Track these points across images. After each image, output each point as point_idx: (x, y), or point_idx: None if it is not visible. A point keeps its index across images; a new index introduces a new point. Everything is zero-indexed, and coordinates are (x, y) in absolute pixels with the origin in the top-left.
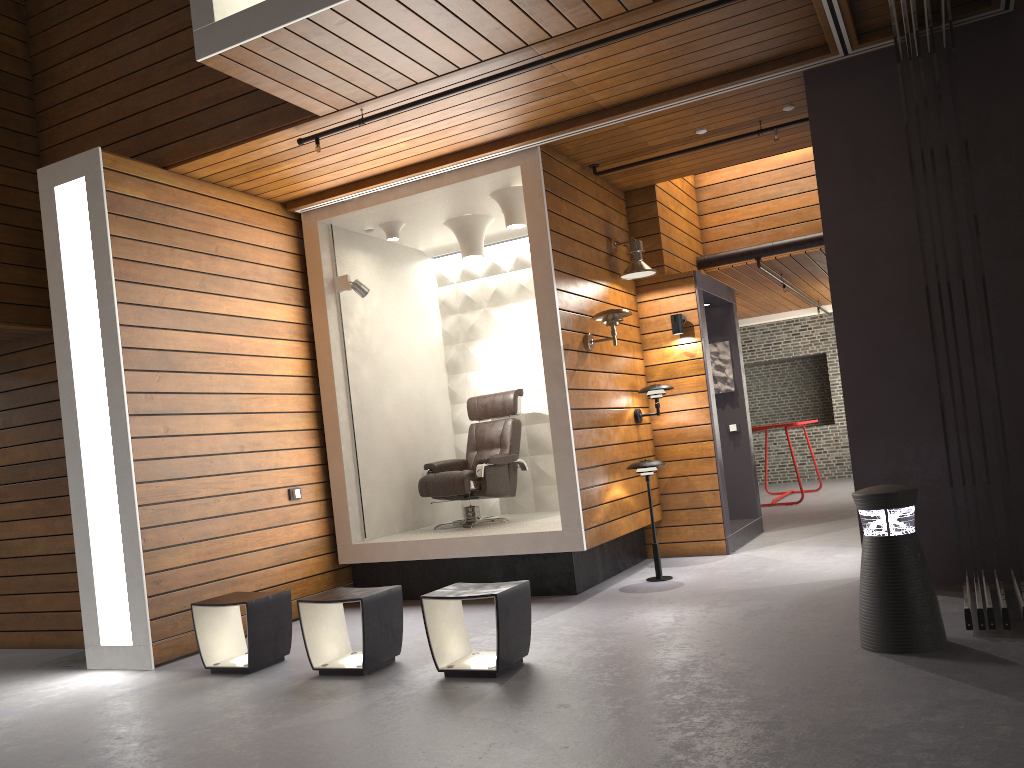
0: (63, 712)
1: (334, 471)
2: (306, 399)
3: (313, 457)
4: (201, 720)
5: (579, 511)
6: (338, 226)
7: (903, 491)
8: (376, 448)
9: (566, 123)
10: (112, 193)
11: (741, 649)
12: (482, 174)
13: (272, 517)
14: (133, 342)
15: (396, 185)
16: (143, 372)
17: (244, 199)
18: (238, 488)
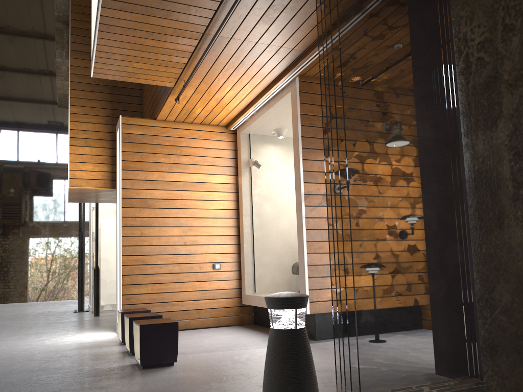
0: (58, 344)
1: (242, 257)
2: (231, 220)
3: (232, 249)
4: (55, 357)
5: (305, 290)
6: (255, 134)
7: (277, 297)
8: (270, 246)
9: (294, 64)
10: (124, 133)
11: (237, 386)
12: (280, 99)
13: (200, 276)
14: (128, 195)
15: (255, 111)
16: (131, 208)
17: (201, 127)
18: (180, 261)
